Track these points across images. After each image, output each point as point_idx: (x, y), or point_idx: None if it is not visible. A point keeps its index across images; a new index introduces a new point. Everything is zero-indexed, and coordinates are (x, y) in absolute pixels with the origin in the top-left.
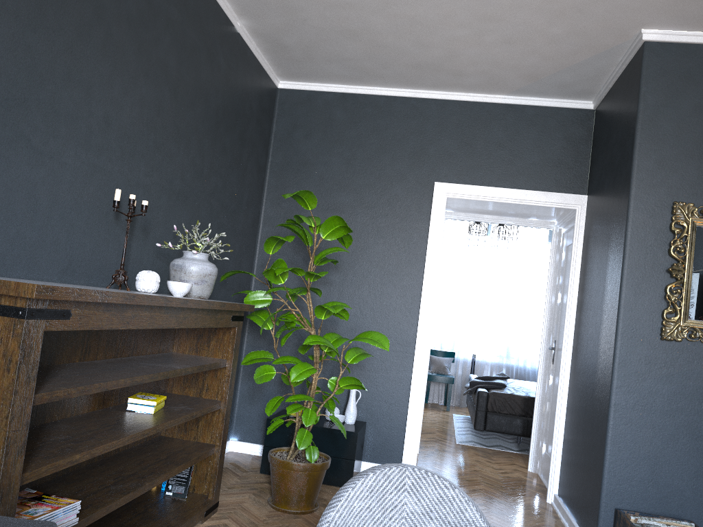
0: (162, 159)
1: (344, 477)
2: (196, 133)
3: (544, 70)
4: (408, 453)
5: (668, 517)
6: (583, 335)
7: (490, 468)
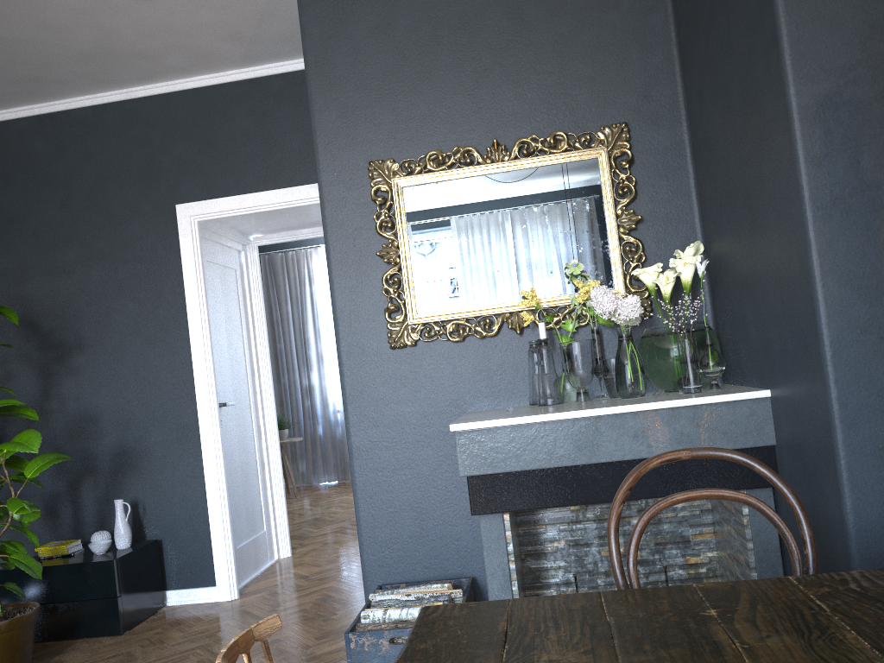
0: None
1: (110, 622)
2: None
3: (240, 24)
4: (221, 566)
5: (441, 580)
6: None
7: None
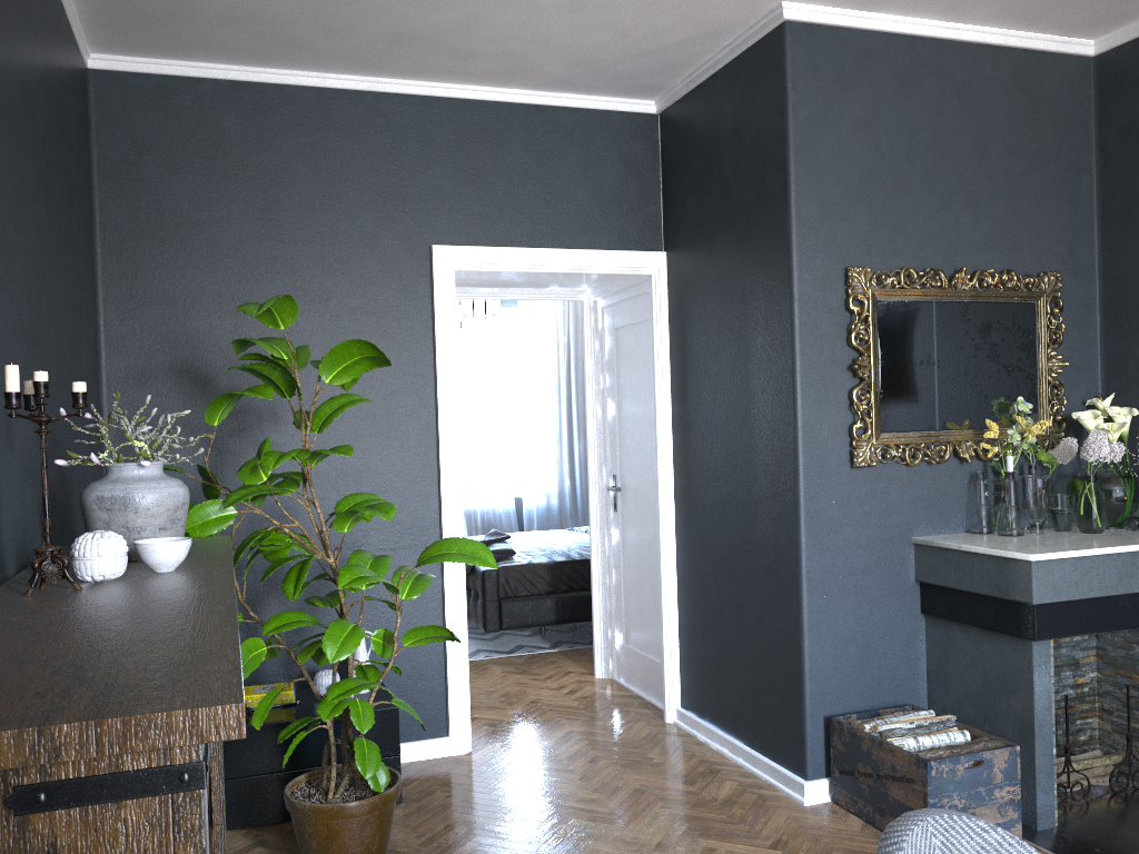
0: (7, 265)
1: None
2: (31, 192)
3: (610, 53)
4: (458, 711)
5: (888, 709)
6: (701, 469)
7: (548, 690)
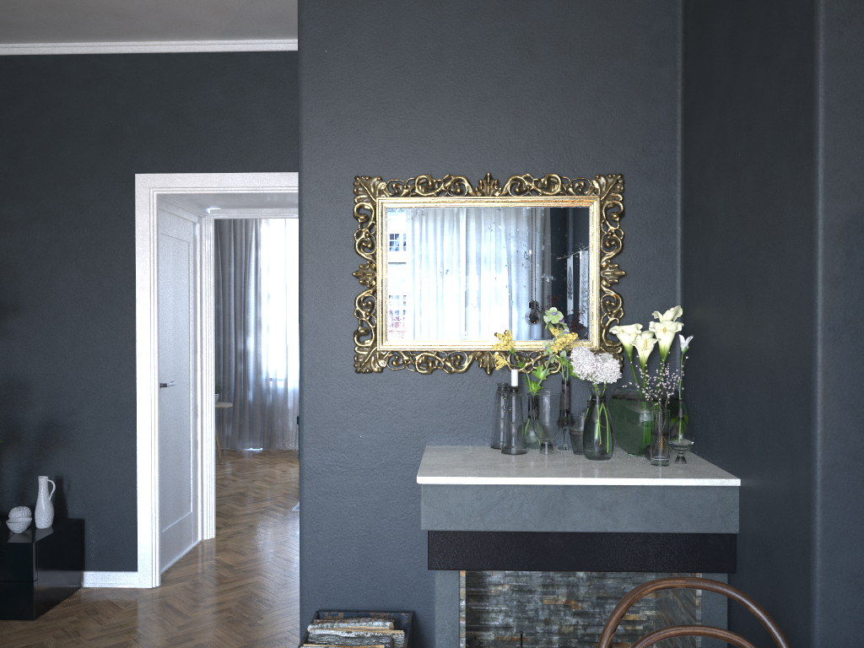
0: None
1: (23, 606)
2: None
3: None
4: (145, 552)
5: (381, 613)
6: None
7: None
